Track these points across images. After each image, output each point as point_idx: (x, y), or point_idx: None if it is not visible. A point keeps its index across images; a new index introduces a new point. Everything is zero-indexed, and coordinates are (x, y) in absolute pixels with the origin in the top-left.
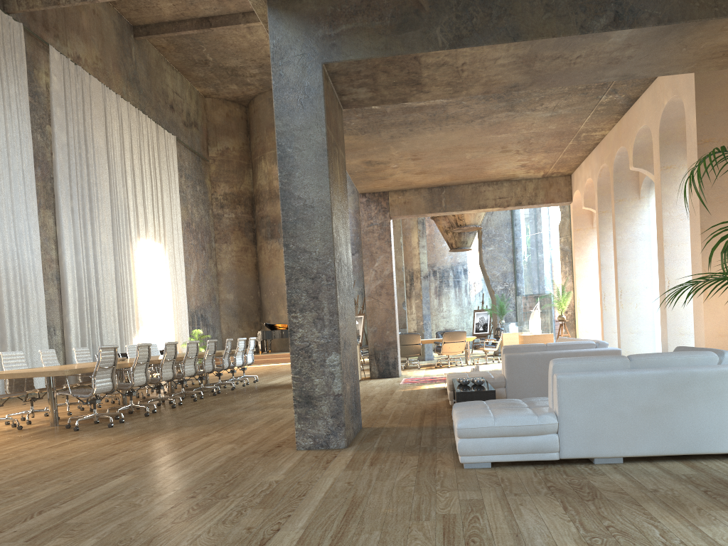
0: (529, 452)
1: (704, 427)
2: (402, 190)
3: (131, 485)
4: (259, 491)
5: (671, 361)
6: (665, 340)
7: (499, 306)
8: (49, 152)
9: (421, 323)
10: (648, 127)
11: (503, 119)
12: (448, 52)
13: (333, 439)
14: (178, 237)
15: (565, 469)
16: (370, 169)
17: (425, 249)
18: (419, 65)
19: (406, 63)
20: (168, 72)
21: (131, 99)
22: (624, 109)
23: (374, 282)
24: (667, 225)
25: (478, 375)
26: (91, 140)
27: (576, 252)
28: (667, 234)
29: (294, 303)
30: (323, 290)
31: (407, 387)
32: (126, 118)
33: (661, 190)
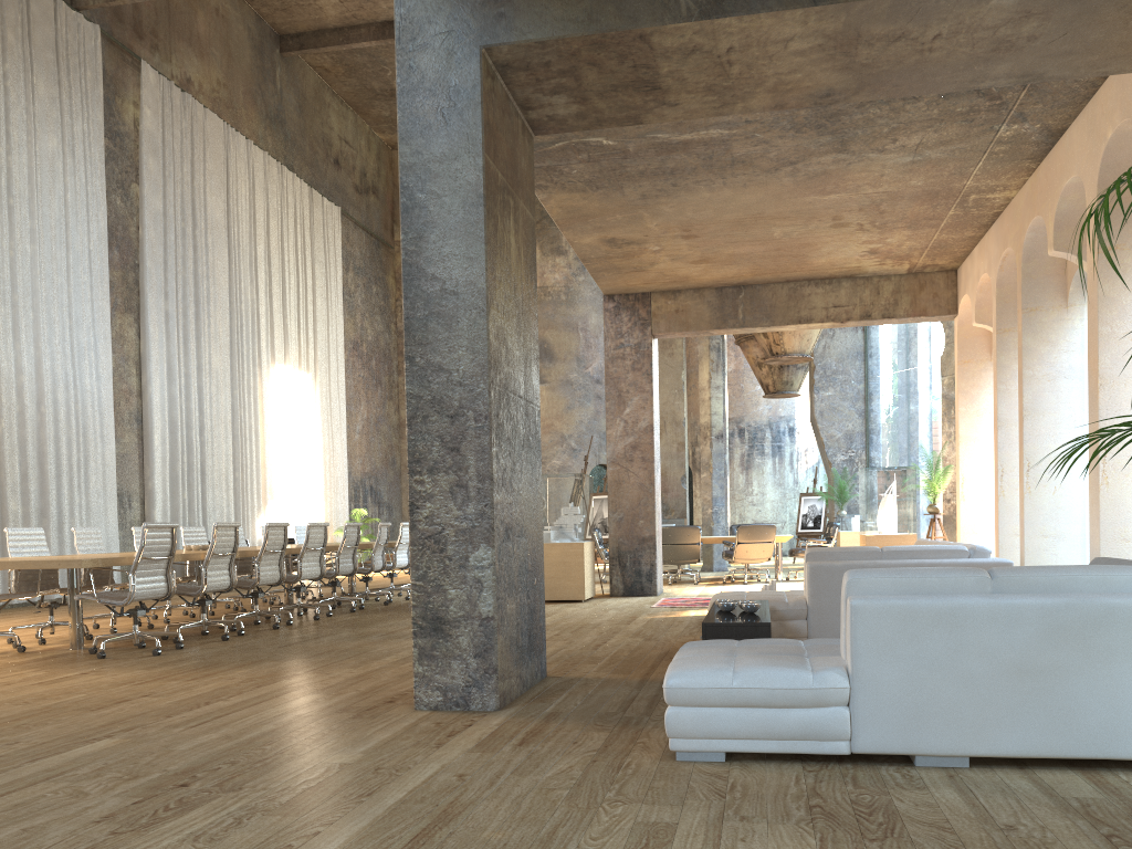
0: (794, 738)
1: (1127, 709)
2: (674, 291)
3: (104, 756)
4: (301, 782)
5: (1070, 582)
6: (1095, 550)
7: (839, 487)
8: (134, 225)
9: (709, 510)
10: (1082, 181)
11: (830, 167)
12: (699, 26)
13: (476, 695)
14: (337, 365)
15: (857, 773)
16: (616, 253)
17: (720, 391)
18: (650, 51)
19: (627, 48)
20: (333, 109)
21: (272, 147)
22: (1042, 152)
23: (622, 440)
24: (1107, 349)
25: (761, 597)
26: (202, 209)
27: (962, 398)
28: (1107, 364)
29: (420, 459)
30: (468, 437)
31: (660, 612)
32: (261, 176)
33: (1098, 288)
